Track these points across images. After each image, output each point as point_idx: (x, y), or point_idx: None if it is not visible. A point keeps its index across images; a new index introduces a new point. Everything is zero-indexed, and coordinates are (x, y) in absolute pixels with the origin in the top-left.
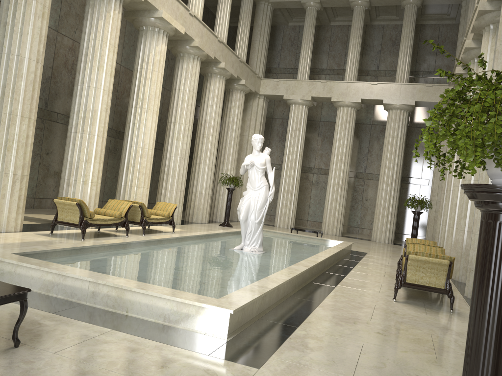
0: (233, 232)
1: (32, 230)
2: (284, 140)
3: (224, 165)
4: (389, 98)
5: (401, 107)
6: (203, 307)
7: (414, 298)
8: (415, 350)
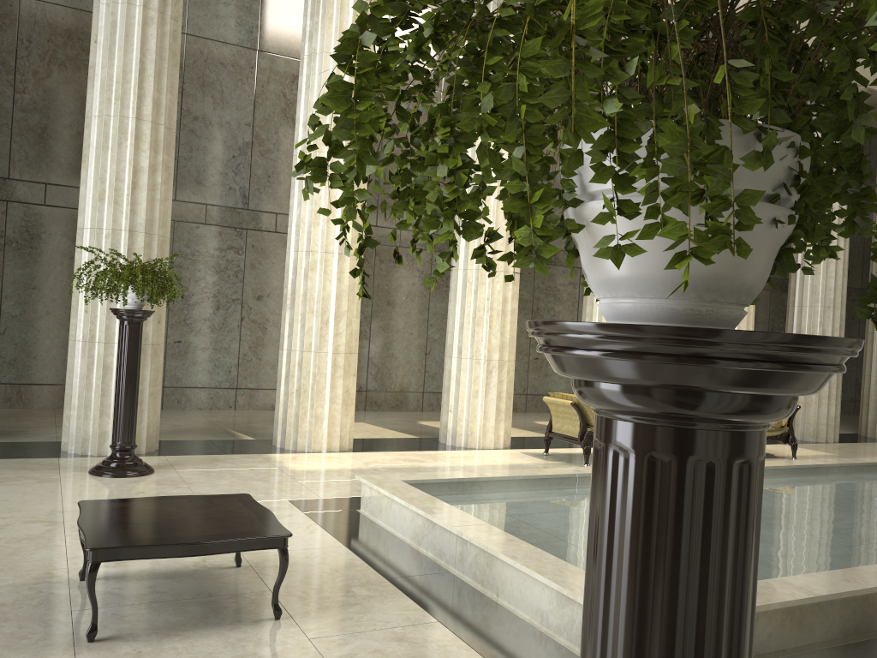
0: None
1: (524, 446)
2: None
3: None
4: None
5: None
6: None
7: None
8: None
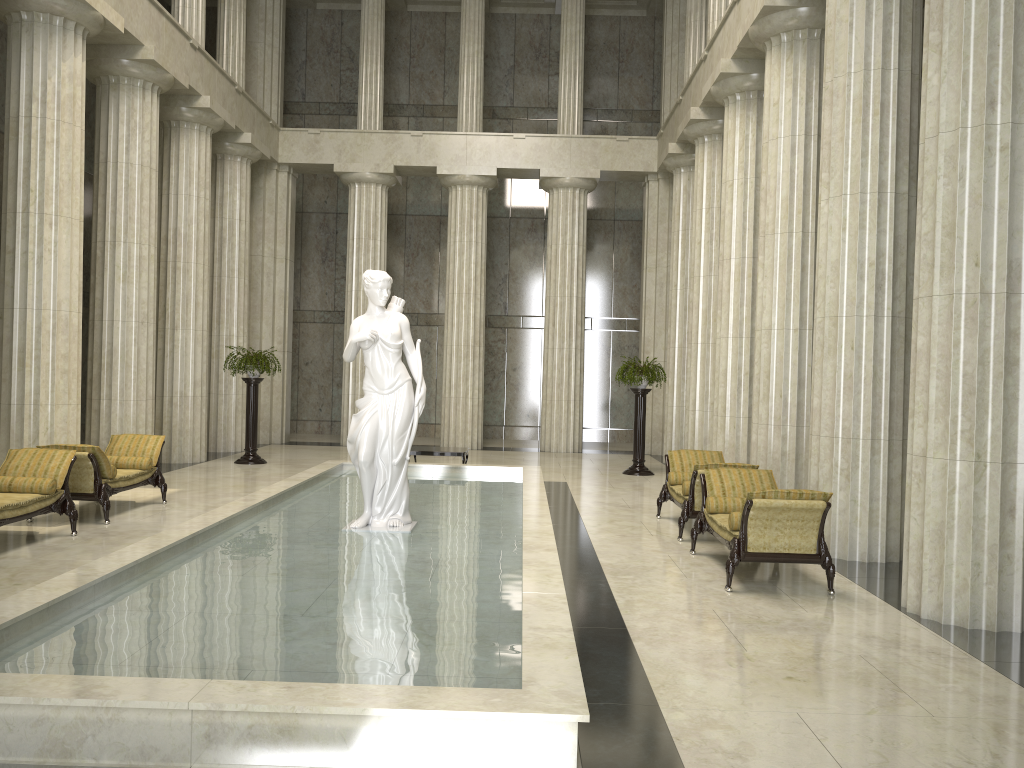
0: (306, 481)
1: None
2: (334, 258)
3: (222, 326)
4: (552, 166)
5: (575, 184)
6: (511, 720)
7: (749, 576)
8: (882, 702)
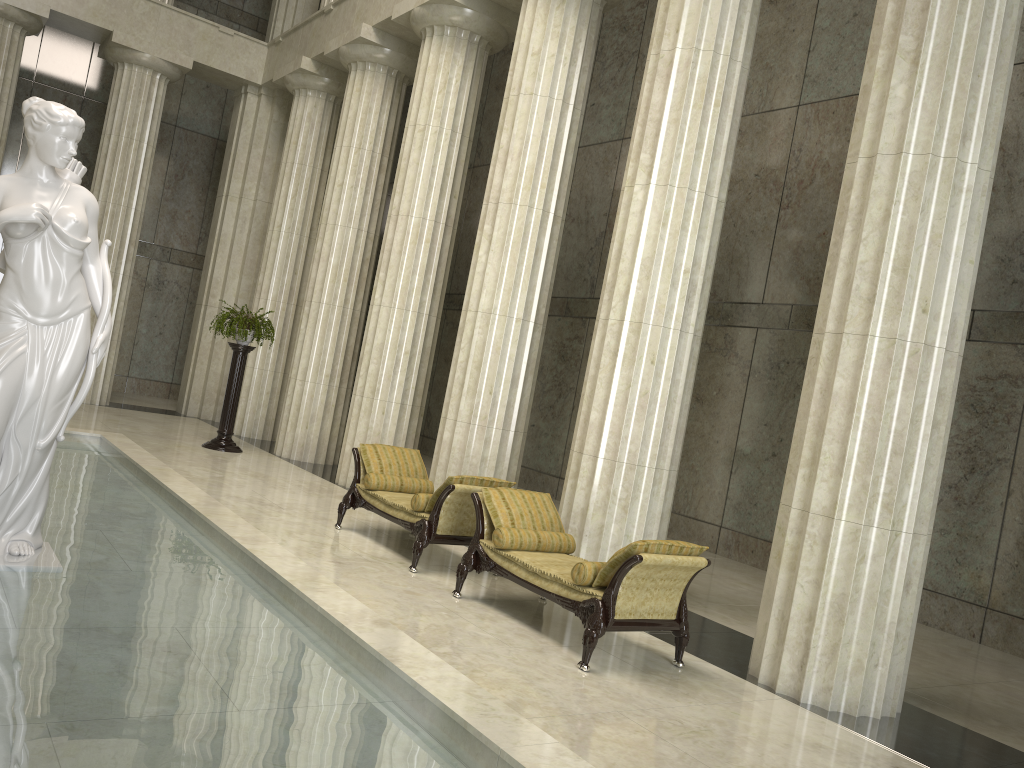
0: None
1: None
2: None
3: None
4: (130, 34)
5: (157, 67)
6: None
7: (566, 638)
8: None
